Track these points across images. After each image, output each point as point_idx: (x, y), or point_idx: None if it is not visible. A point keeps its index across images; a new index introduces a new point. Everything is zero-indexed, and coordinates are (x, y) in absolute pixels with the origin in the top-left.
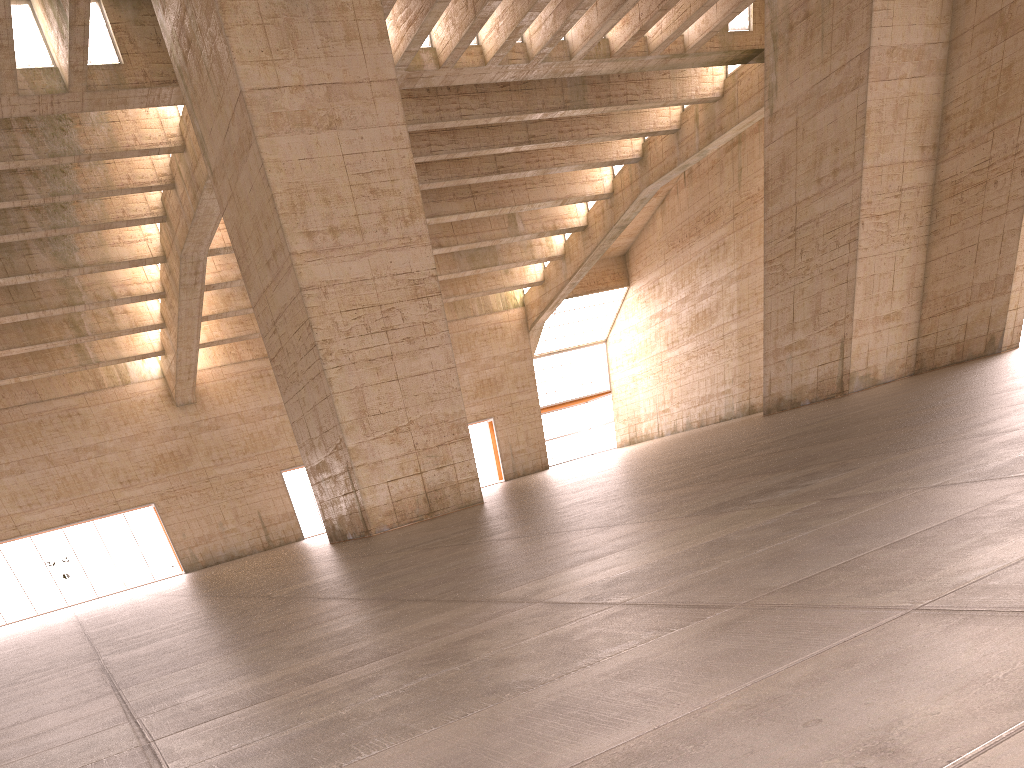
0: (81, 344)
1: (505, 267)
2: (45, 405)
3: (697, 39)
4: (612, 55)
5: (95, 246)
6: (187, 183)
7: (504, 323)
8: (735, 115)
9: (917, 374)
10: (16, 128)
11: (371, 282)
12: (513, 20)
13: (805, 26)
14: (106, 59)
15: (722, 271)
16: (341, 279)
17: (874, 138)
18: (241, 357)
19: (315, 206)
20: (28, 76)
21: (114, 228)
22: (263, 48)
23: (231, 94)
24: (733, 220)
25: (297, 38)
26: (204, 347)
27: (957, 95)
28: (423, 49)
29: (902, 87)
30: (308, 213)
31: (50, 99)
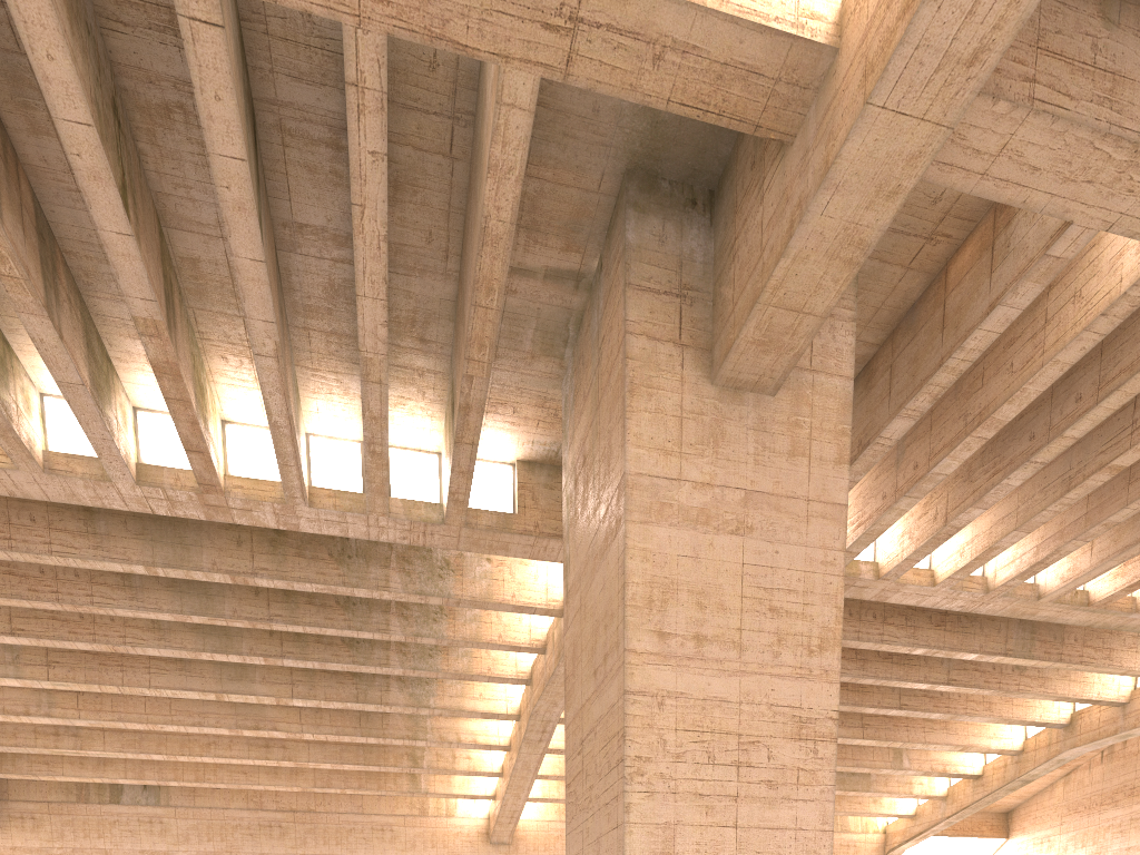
0: (417, 776)
1: (876, 794)
2: (363, 817)
3: None
4: (1091, 603)
5: (453, 695)
6: (556, 644)
7: (859, 842)
8: None
9: None
10: (393, 567)
11: (735, 705)
12: (987, 541)
13: None
14: (499, 507)
15: None
16: (690, 693)
17: None
18: None
19: (682, 607)
20: (407, 504)
21: (474, 680)
22: (672, 438)
23: (611, 485)
24: None
25: (722, 439)
26: (536, 801)
27: None
28: (863, 561)
29: None
30: (669, 612)
31: (423, 528)
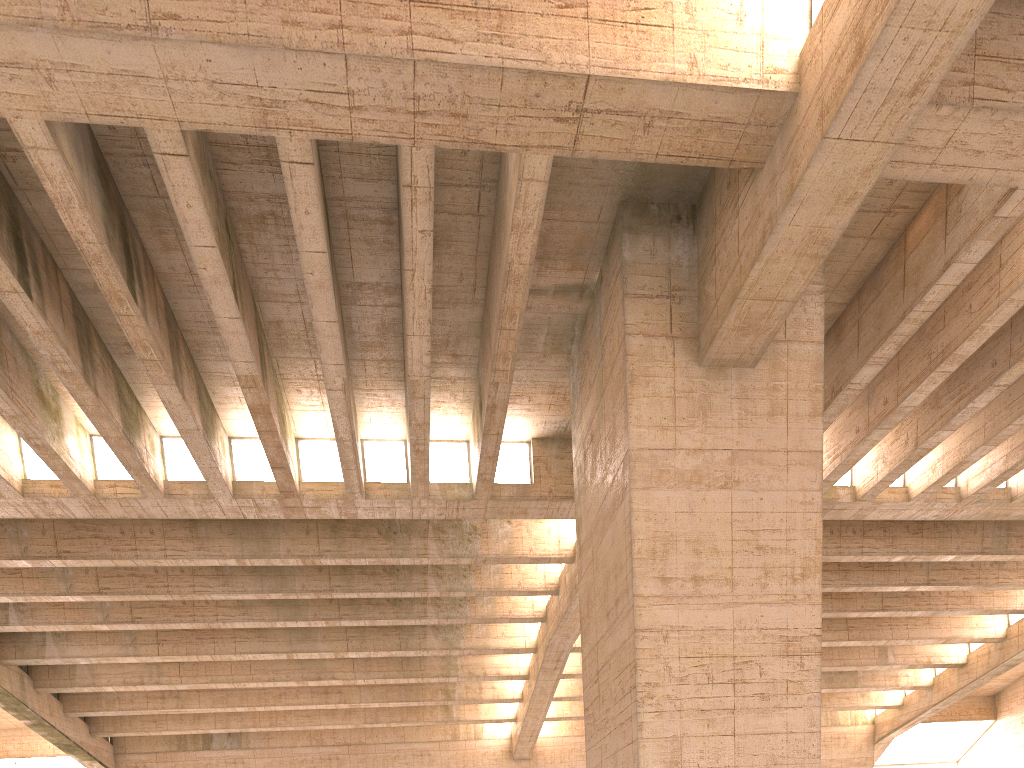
0: (450, 707)
1: (864, 689)
2: (405, 745)
3: None
4: None
5: (480, 636)
6: (567, 586)
7: (849, 734)
8: None
9: None
10: (430, 537)
11: (729, 632)
12: (957, 457)
13: None
14: (519, 480)
15: None
16: (690, 625)
17: None
18: (583, 732)
19: (681, 554)
20: (443, 487)
21: (497, 622)
22: (667, 416)
23: (617, 459)
24: None
25: (710, 410)
26: (552, 720)
27: None
28: (841, 486)
29: None
30: (670, 560)
31: (456, 504)
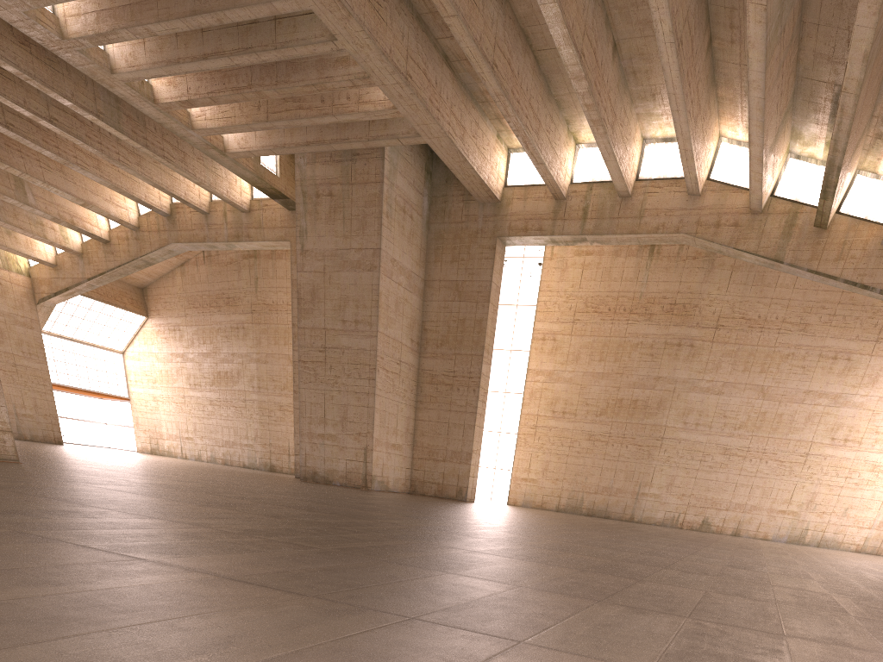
0: None
1: (9, 227)
2: None
3: (237, 149)
4: (157, 103)
5: None
6: None
7: (5, 281)
8: (261, 233)
9: (412, 494)
10: None
11: None
12: None
13: (330, 201)
14: None
15: (242, 348)
16: None
17: (384, 314)
18: None
19: None
20: None
21: None
22: None
23: None
24: (251, 314)
25: None
26: None
27: (431, 318)
28: None
29: (400, 290)
30: None
31: None
